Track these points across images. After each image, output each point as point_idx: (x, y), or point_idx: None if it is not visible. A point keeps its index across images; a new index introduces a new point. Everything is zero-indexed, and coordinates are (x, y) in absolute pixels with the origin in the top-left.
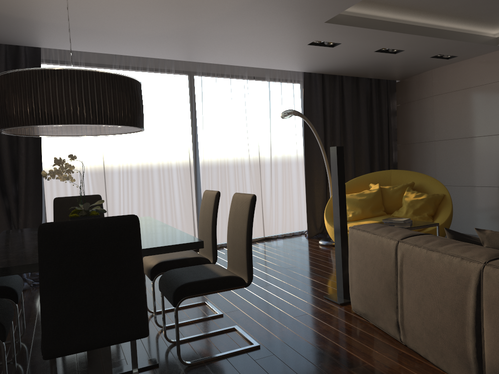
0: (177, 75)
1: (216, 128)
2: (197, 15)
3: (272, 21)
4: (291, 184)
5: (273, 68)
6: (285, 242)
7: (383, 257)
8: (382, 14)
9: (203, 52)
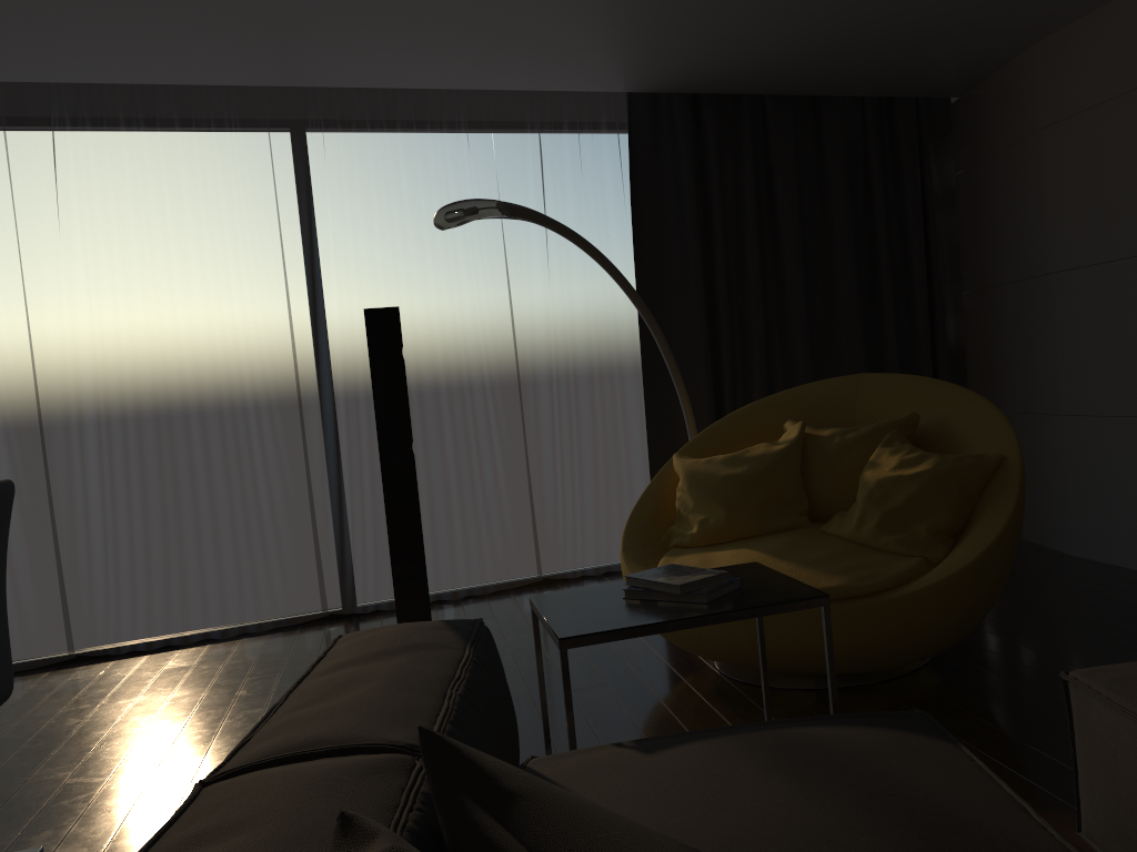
0: (248, 133)
1: (372, 276)
2: None
3: None
4: (623, 424)
5: (517, 89)
6: None
7: None
8: None
9: (235, 49)
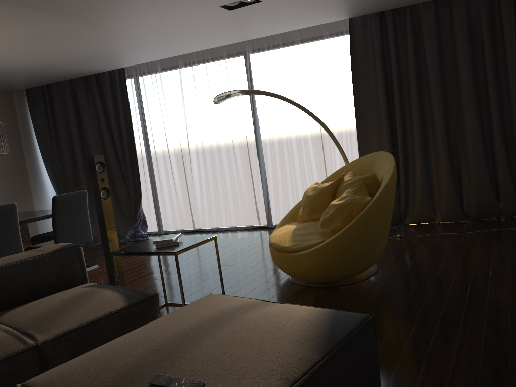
0: (229, 60)
1: (267, 106)
2: (83, 33)
3: (126, 15)
4: None
5: (298, 29)
6: None
7: None
8: None
9: (190, 42)
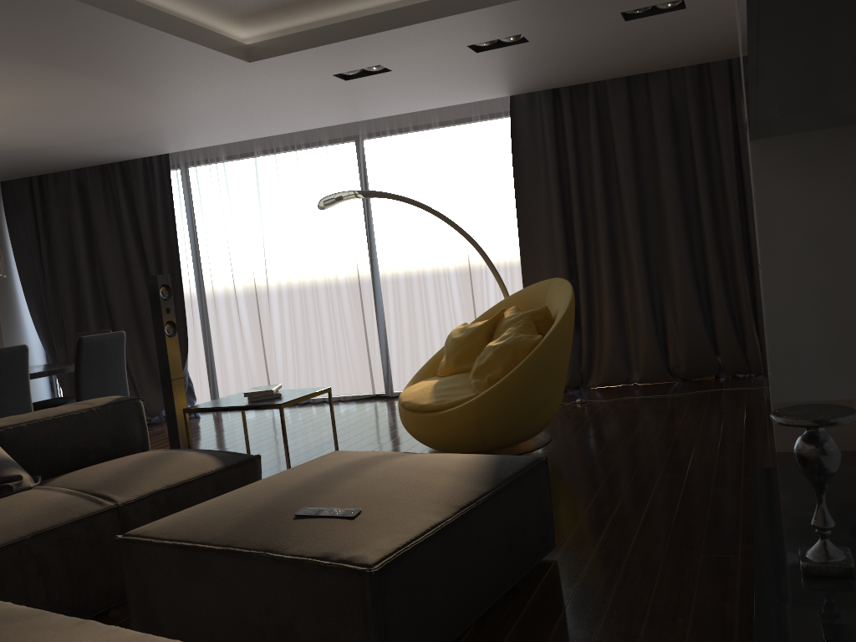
0: (333, 147)
1: (390, 216)
2: (127, 103)
3: (199, 82)
4: None
5: (437, 107)
6: None
7: None
8: (364, 5)
9: (279, 120)
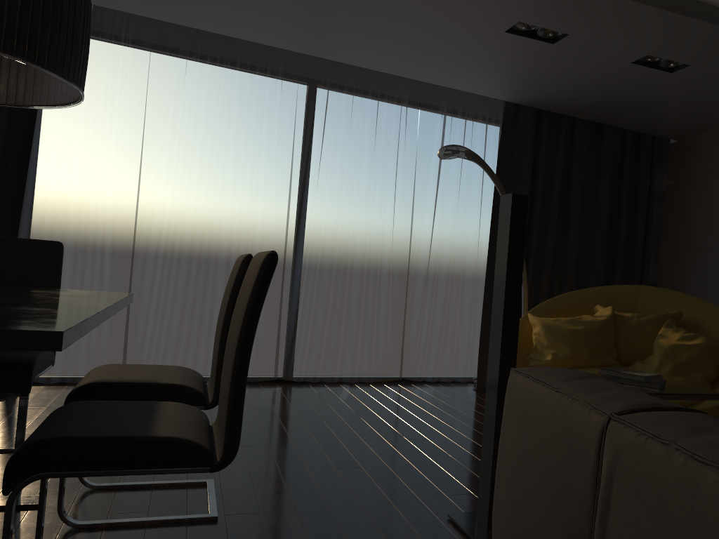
0: (286, 81)
1: (340, 178)
2: None
3: None
4: (461, 293)
5: (451, 87)
6: (433, 391)
7: (567, 455)
8: None
9: (321, 33)
